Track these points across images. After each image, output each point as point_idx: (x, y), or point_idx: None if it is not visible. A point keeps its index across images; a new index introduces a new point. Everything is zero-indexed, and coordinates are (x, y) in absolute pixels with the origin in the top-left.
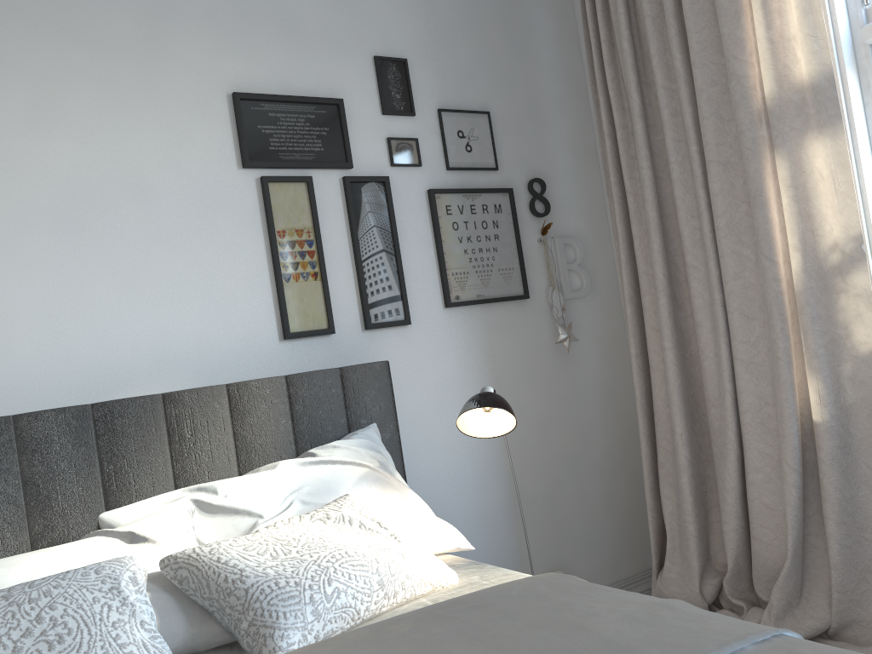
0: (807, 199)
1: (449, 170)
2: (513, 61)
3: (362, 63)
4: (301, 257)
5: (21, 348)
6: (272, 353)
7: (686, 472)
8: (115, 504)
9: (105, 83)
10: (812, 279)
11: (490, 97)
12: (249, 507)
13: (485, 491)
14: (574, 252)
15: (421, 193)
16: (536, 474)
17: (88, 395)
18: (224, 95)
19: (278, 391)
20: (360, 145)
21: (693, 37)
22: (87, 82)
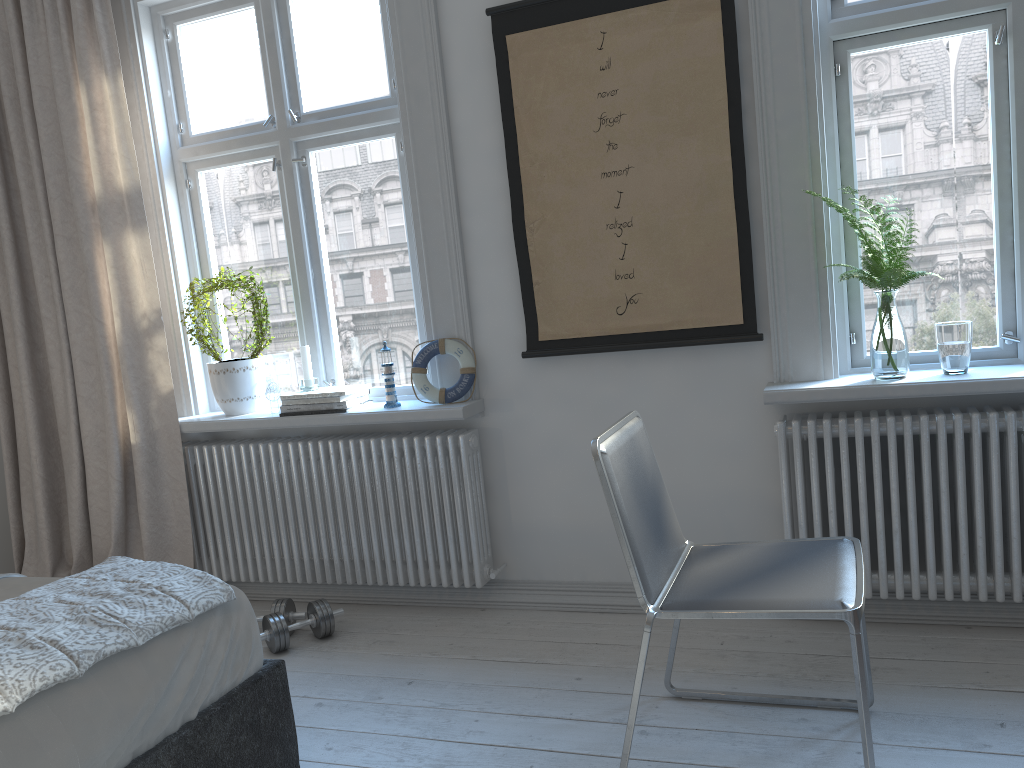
0: (126, 278)
1: None
2: None
3: None
4: None
5: None
6: None
7: (41, 487)
8: None
9: None
10: (129, 338)
11: None
12: None
13: None
14: None
15: None
16: None
17: None
18: None
19: None
20: None
21: (42, 129)
22: None
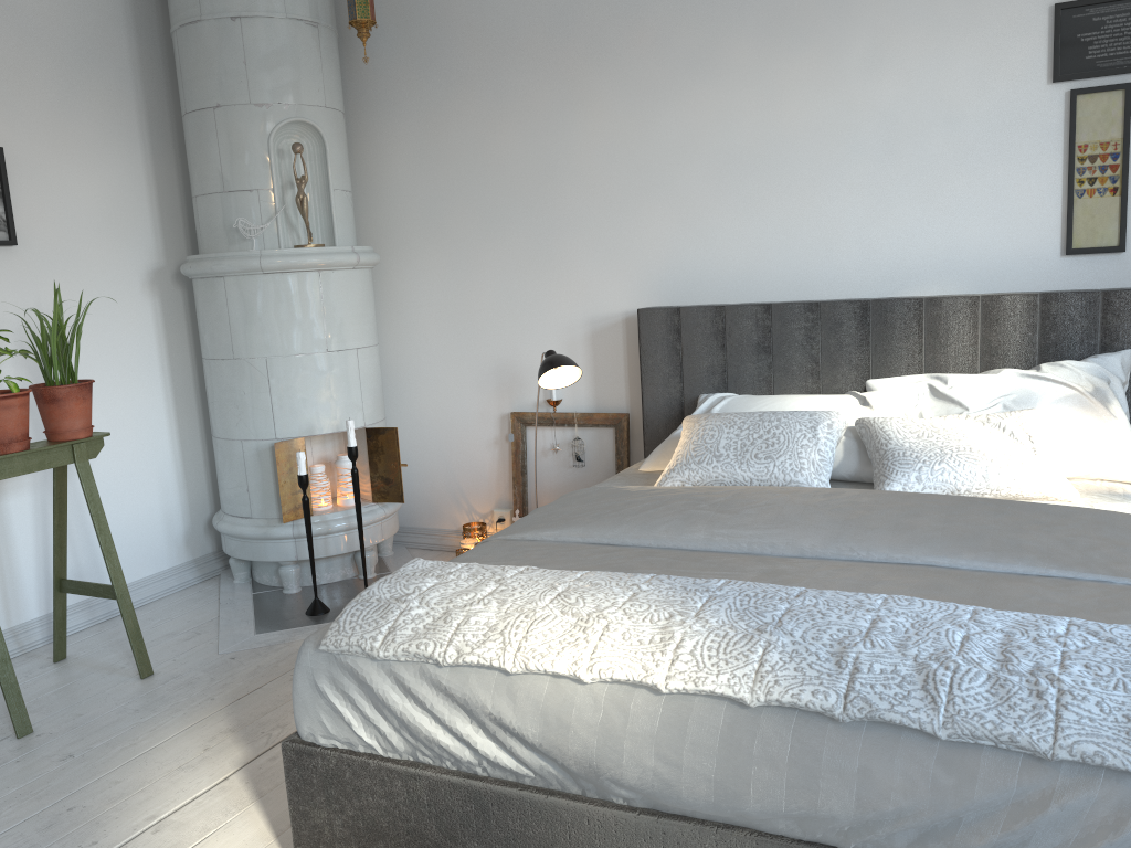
0: None
1: None
2: None
3: None
4: (1100, 172)
5: (841, 250)
6: (1050, 267)
7: None
8: (878, 375)
9: (931, 20)
10: None
11: None
12: (962, 400)
13: None
14: None
15: None
16: None
17: (883, 289)
18: (1045, 8)
19: (1029, 307)
20: None
21: None
22: (916, 23)
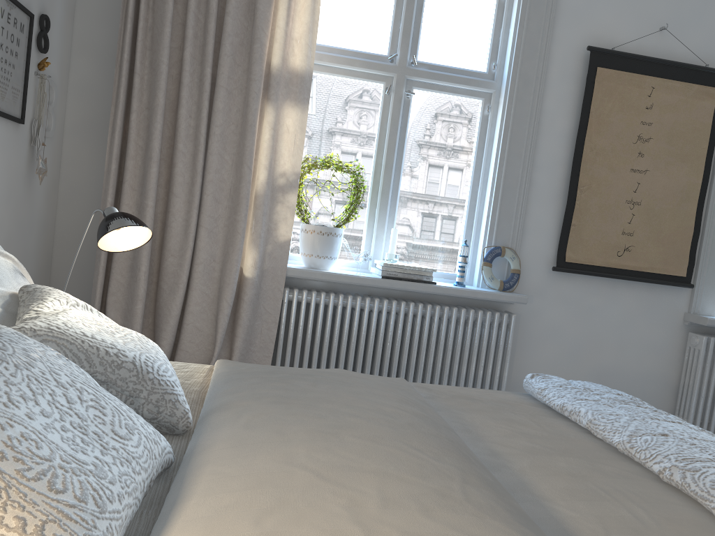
0: (277, 140)
1: None
2: None
3: None
4: None
5: None
6: None
7: (143, 301)
8: None
9: None
10: (269, 190)
11: None
12: None
13: None
14: (49, 95)
15: None
16: None
17: None
18: None
19: None
20: None
21: None
22: None
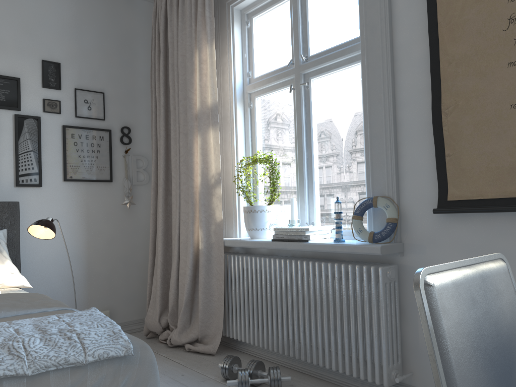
0: (207, 155)
1: (76, 117)
2: (123, 70)
3: (35, 62)
4: None
5: None
6: None
7: (160, 267)
8: None
9: None
10: (204, 188)
11: (106, 86)
12: None
13: (73, 269)
14: (143, 163)
15: (58, 126)
16: (103, 264)
17: None
18: None
19: None
20: (27, 100)
21: (180, 77)
22: None
